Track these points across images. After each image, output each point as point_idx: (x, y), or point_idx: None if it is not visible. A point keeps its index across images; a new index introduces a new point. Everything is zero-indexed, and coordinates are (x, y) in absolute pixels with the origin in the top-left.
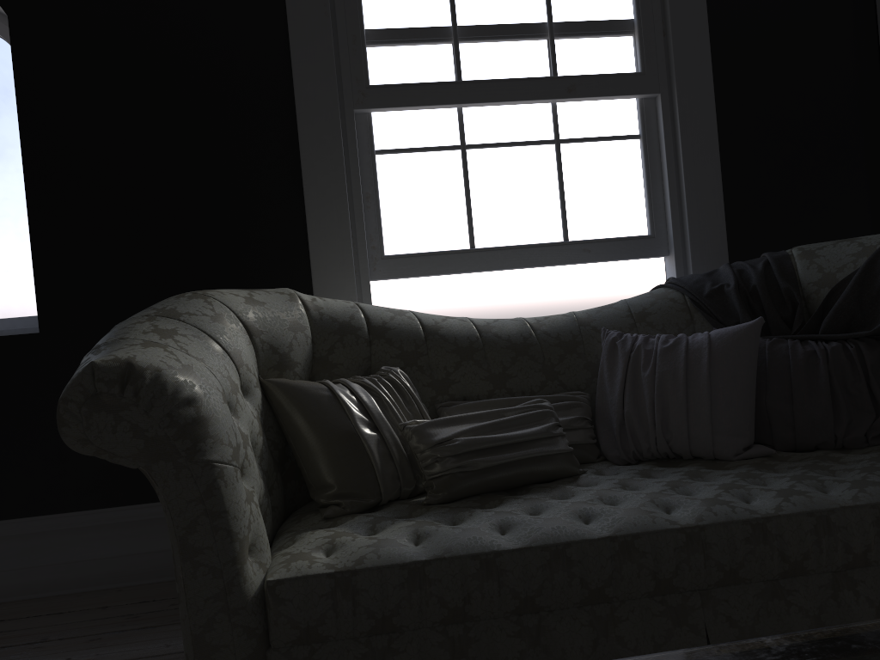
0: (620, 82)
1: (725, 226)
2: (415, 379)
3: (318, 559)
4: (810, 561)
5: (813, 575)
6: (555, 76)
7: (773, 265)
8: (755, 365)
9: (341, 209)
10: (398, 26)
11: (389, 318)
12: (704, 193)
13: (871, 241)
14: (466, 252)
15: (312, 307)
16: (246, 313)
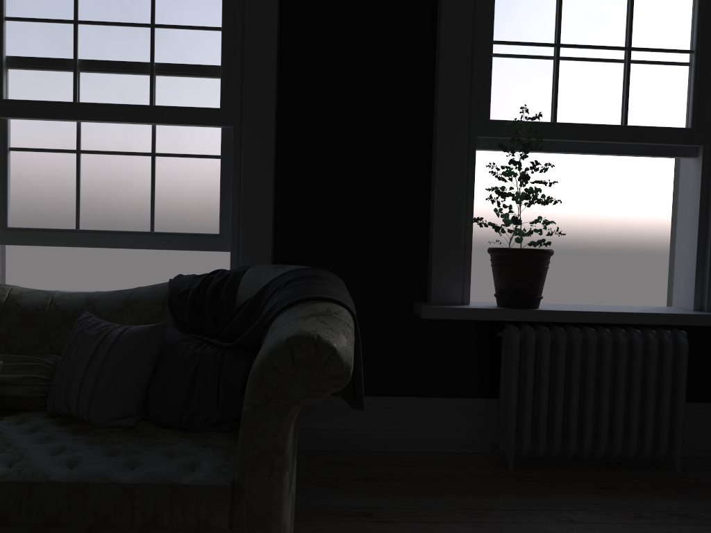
0: (201, 115)
1: (271, 235)
2: None
3: None
4: (12, 517)
5: (19, 527)
6: (150, 105)
7: (228, 278)
8: (148, 357)
9: None
10: (31, 55)
11: None
12: (257, 208)
13: (279, 272)
14: (70, 231)
15: None
16: None
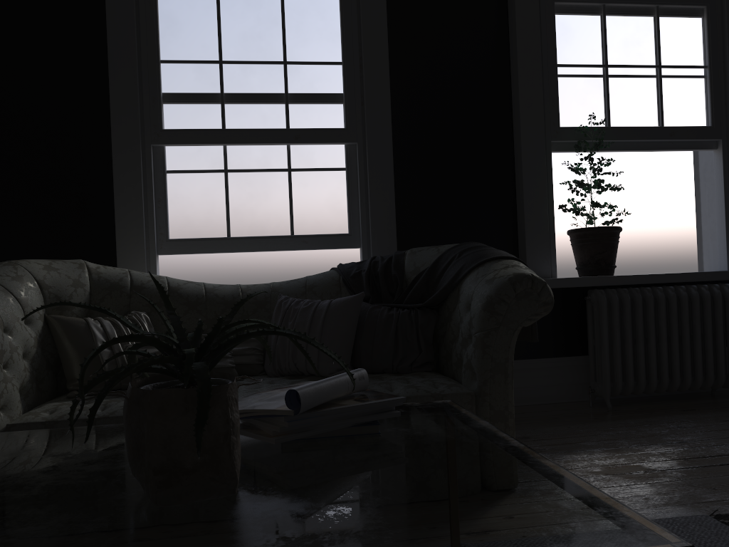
0: (330, 134)
1: (396, 230)
2: (157, 320)
3: (41, 415)
4: None
5: None
6: (287, 128)
7: (392, 260)
8: (355, 321)
9: (138, 208)
10: (184, 91)
11: (147, 281)
12: (382, 208)
13: (443, 249)
14: (223, 239)
15: (94, 272)
16: (41, 275)
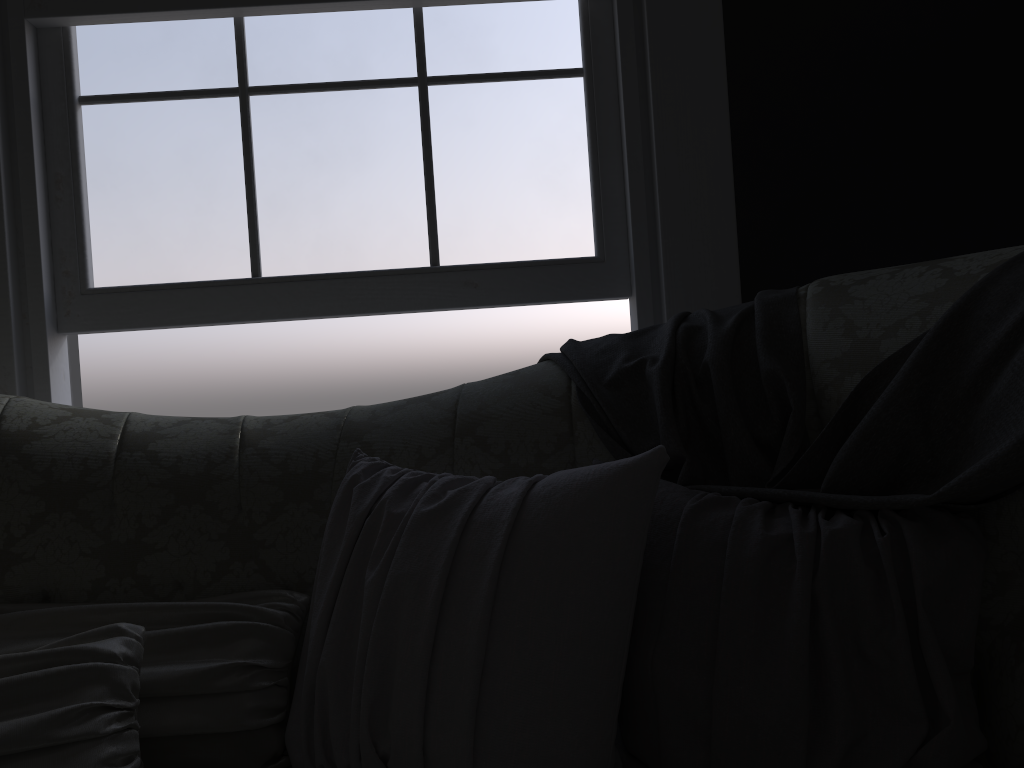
0: None
1: (737, 241)
2: None
3: None
4: None
5: None
6: None
7: (757, 319)
8: (631, 570)
9: None
10: None
11: None
12: (695, 177)
13: (972, 266)
14: (240, 284)
15: None
16: None
